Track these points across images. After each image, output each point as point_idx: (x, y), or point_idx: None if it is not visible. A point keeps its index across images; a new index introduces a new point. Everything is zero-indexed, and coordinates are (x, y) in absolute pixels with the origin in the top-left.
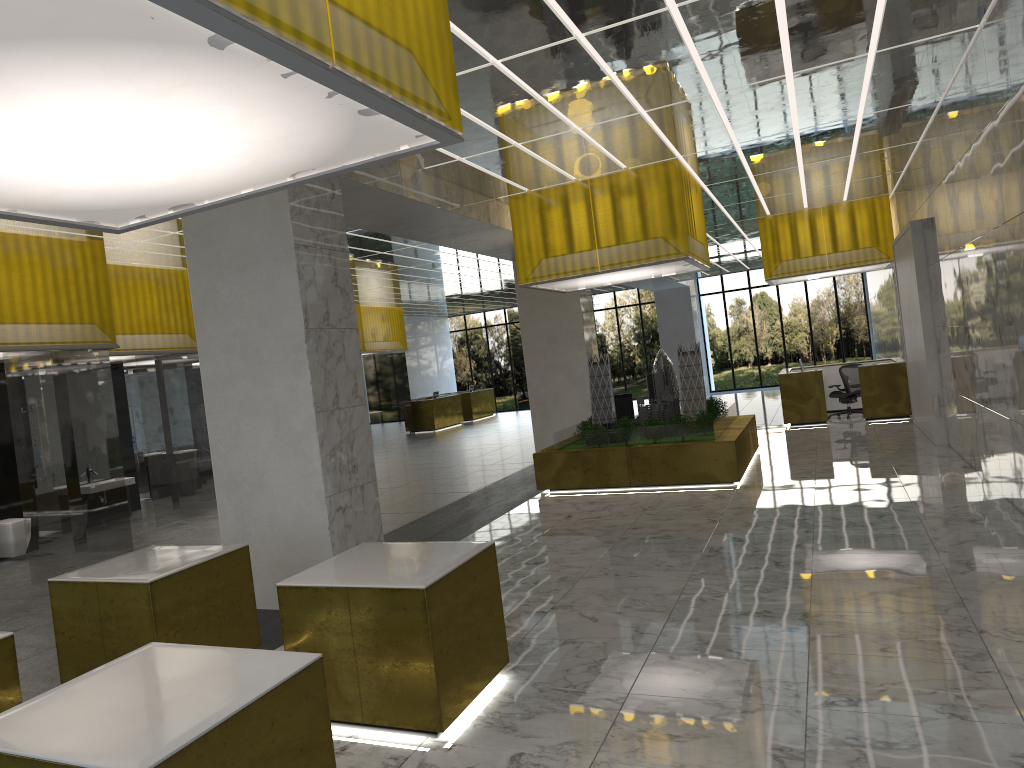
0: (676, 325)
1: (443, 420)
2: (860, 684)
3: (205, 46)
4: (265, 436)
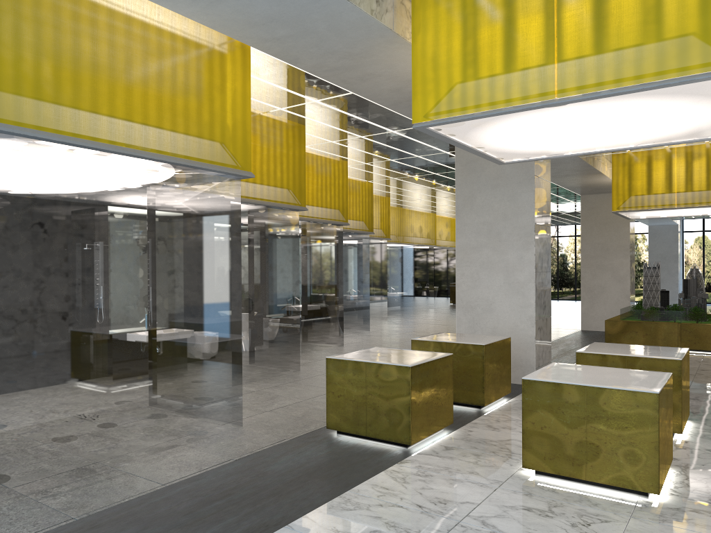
0: (663, 251)
1: None
2: None
3: None
4: (496, 282)
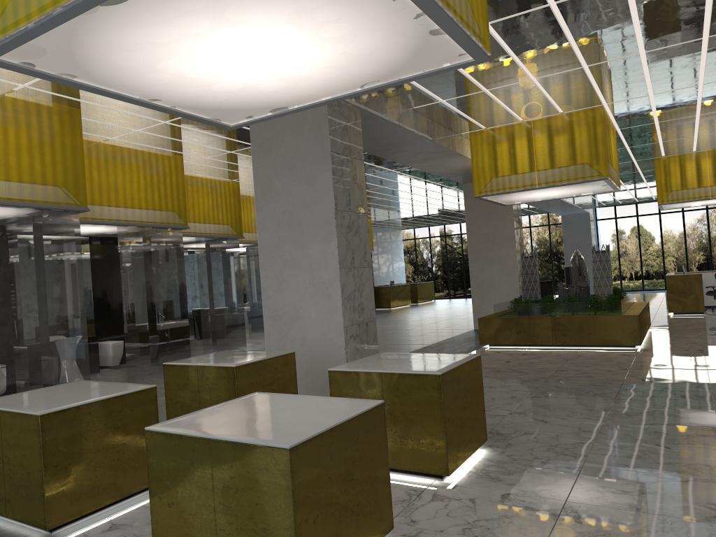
0: (577, 241)
1: (396, 301)
2: None
3: None
4: (301, 283)
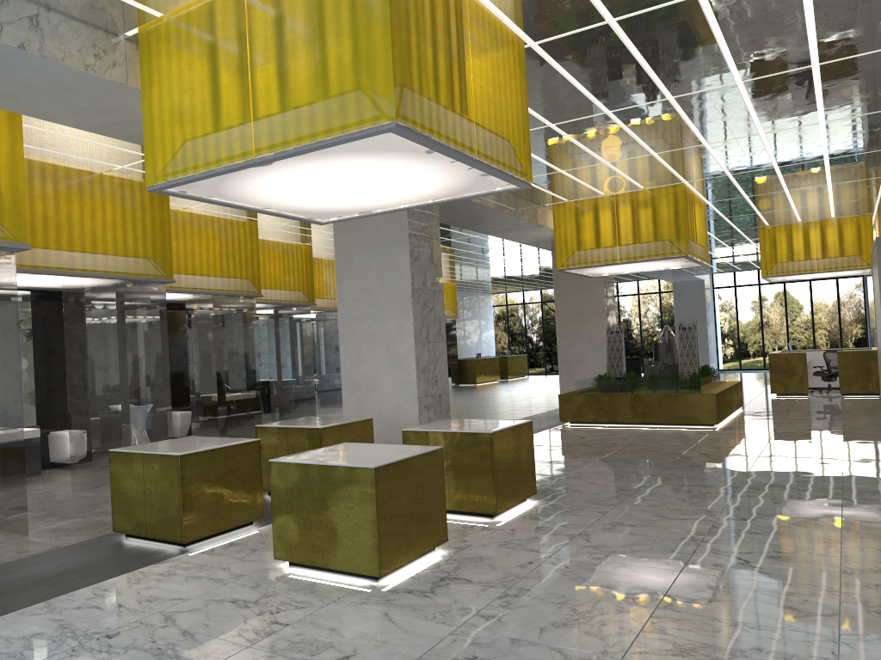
0: (690, 312)
1: (483, 376)
2: (753, 513)
3: (423, 153)
4: (379, 356)
